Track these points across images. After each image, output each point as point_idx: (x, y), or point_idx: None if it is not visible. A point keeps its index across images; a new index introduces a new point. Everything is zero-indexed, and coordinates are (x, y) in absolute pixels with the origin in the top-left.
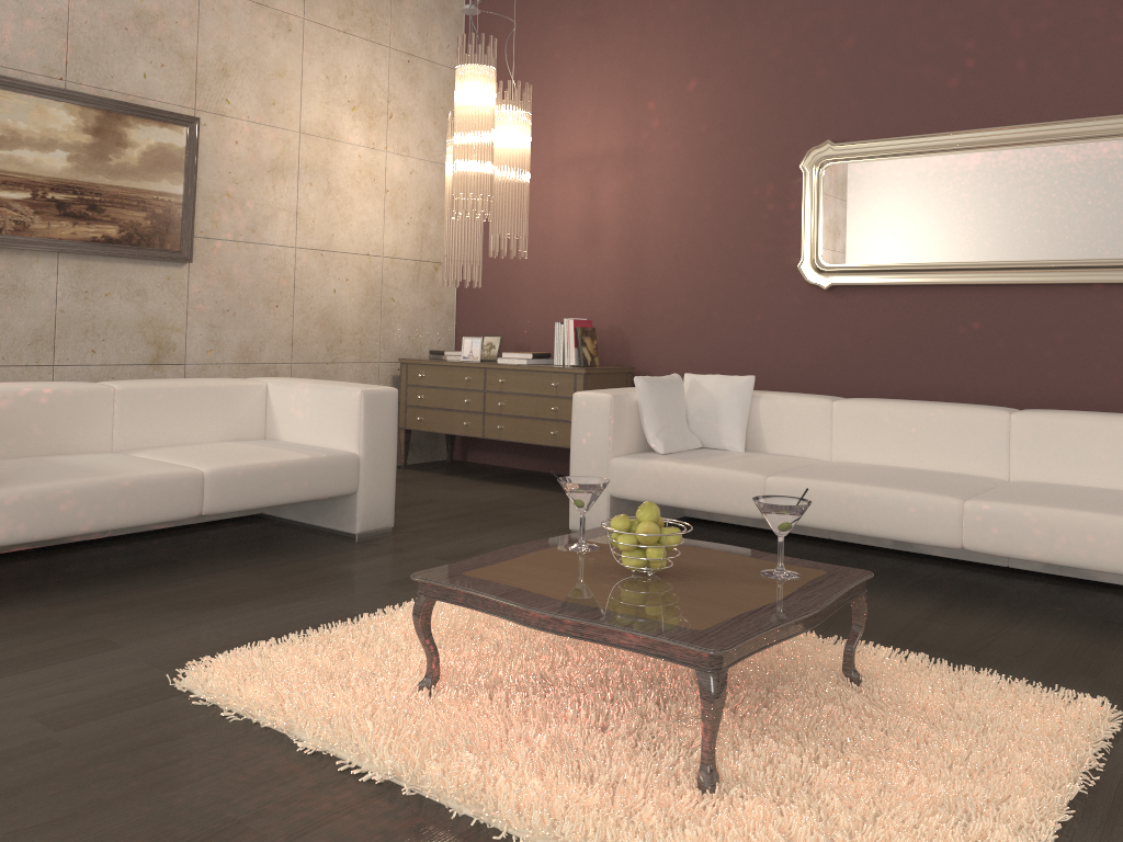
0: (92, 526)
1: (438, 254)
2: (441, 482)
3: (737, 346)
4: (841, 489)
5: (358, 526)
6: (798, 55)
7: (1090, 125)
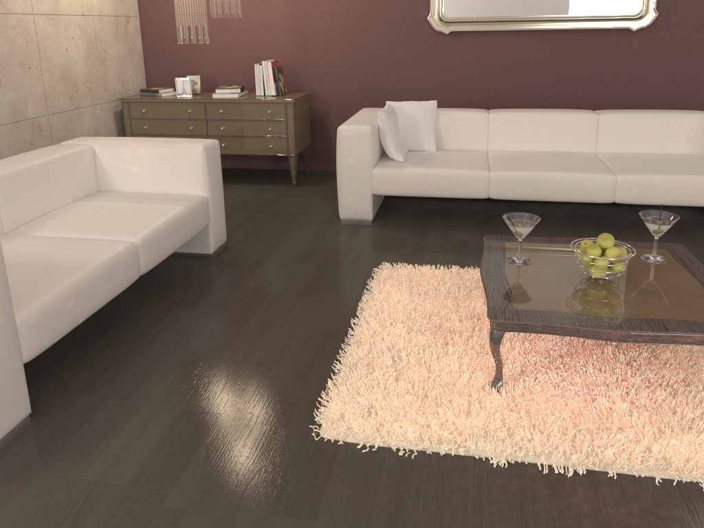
0: (86, 315)
1: (127, 10)
2: None
3: (383, 74)
4: (542, 176)
5: (212, 248)
6: None
7: None
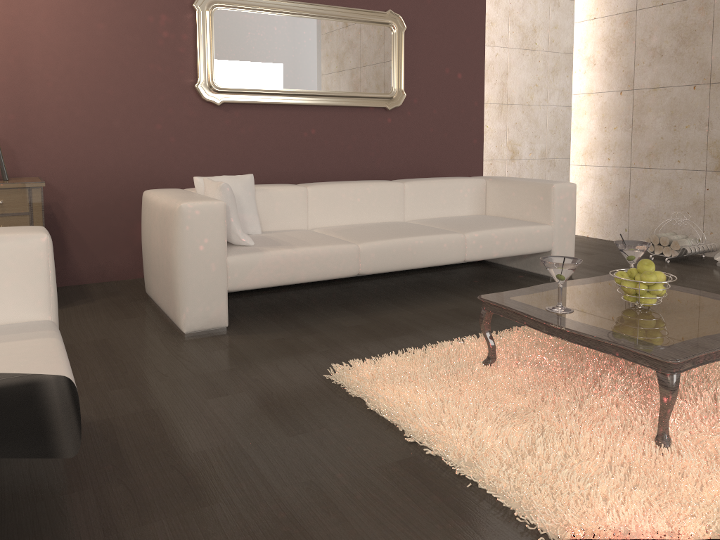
0: None
1: None
2: None
3: (140, 152)
4: (407, 242)
5: None
6: None
7: (371, 15)
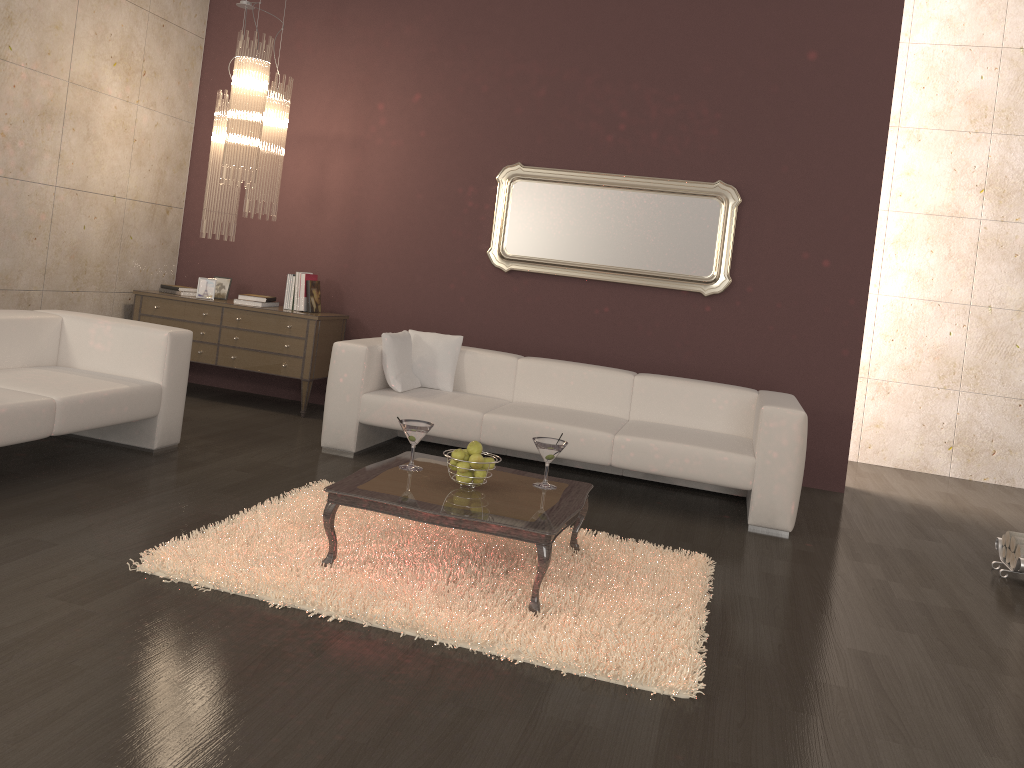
0: None
1: (170, 199)
2: None
3: (433, 307)
4: (536, 424)
5: (156, 443)
6: (503, 93)
7: (692, 186)
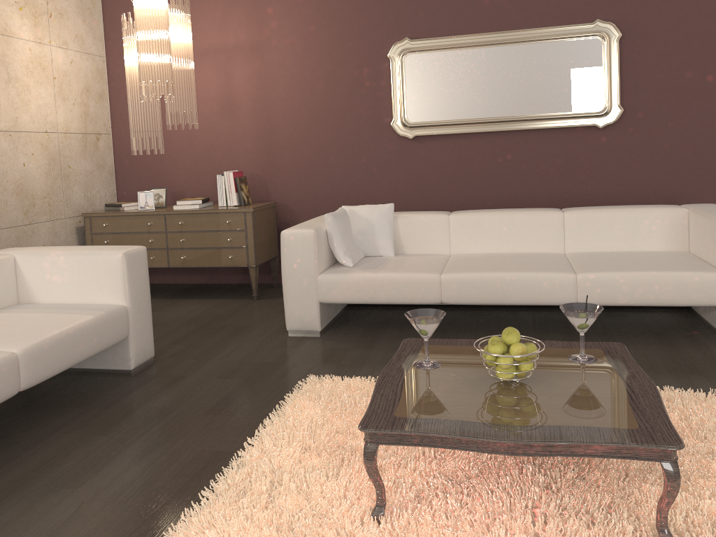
0: None
1: (98, 127)
2: None
3: (350, 181)
4: (496, 277)
5: (132, 363)
6: None
7: (572, 29)
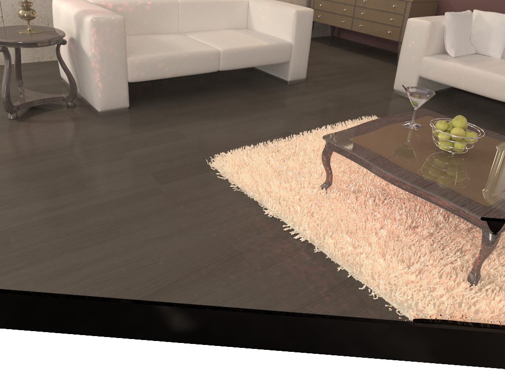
0: (172, 75)
1: None
2: (327, 51)
3: None
4: None
5: (289, 78)
6: None
7: None
